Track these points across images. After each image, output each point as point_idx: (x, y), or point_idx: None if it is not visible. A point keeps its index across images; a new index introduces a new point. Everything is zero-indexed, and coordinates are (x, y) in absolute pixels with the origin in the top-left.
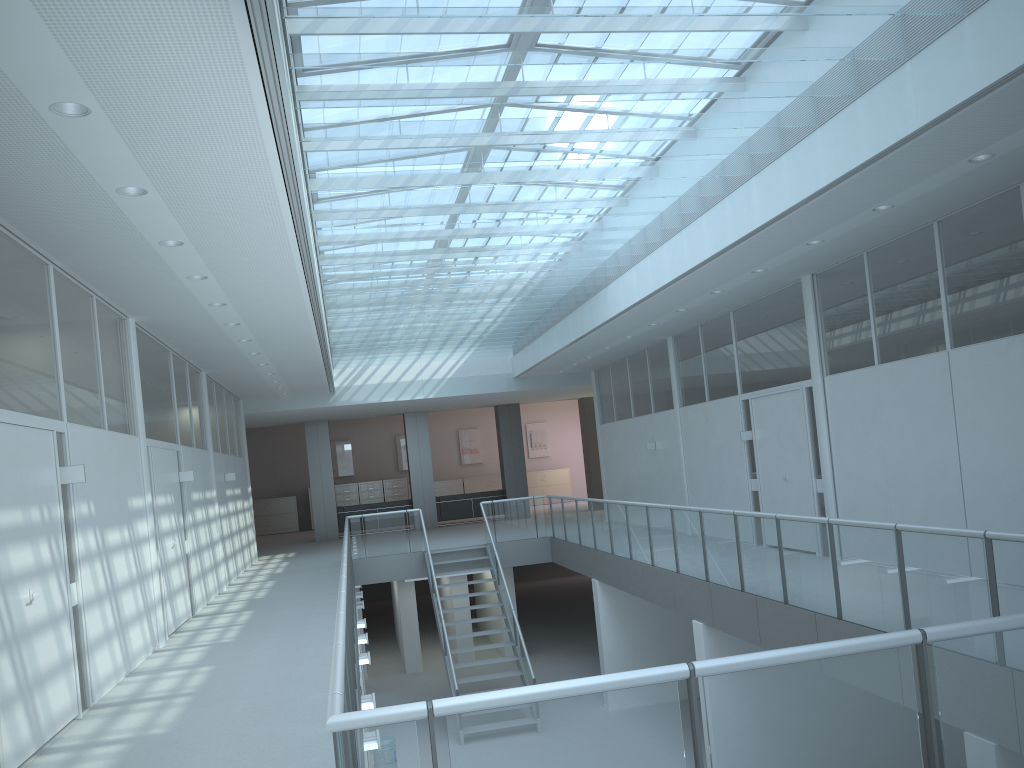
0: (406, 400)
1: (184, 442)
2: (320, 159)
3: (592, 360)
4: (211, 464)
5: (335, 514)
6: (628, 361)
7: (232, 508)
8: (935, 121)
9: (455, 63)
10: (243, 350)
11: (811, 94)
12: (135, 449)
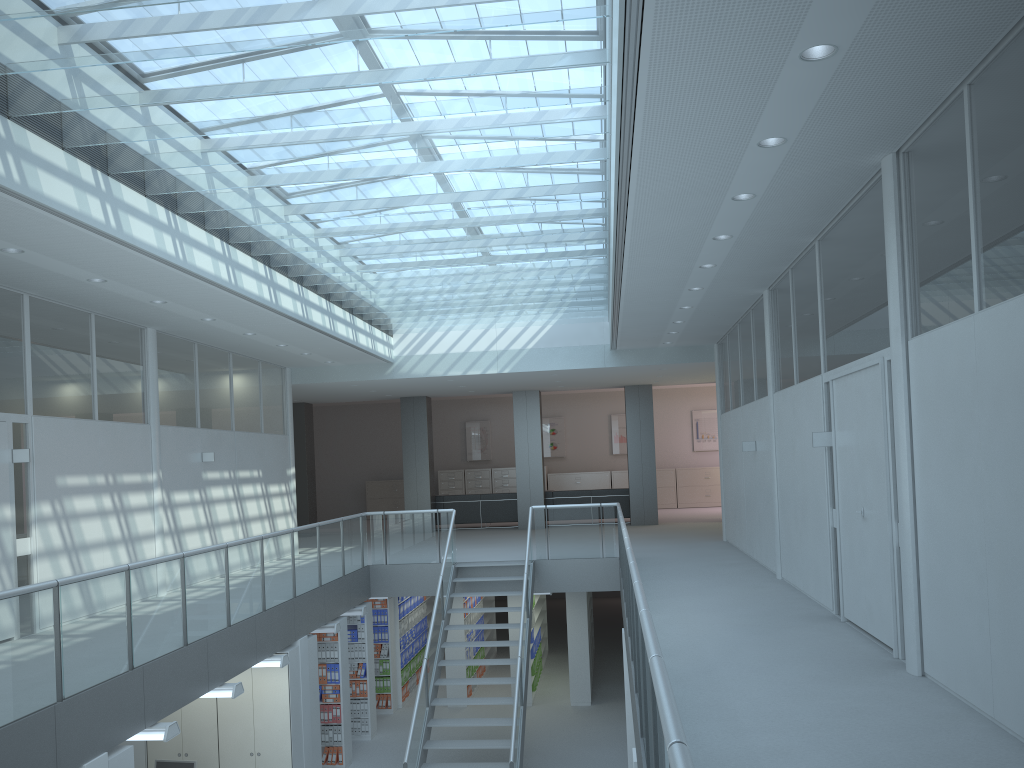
0: (477, 374)
1: (56, 412)
2: None
3: (691, 327)
4: (152, 441)
5: (428, 504)
6: (739, 329)
7: (223, 494)
8: None
9: None
10: (131, 296)
11: None
12: None
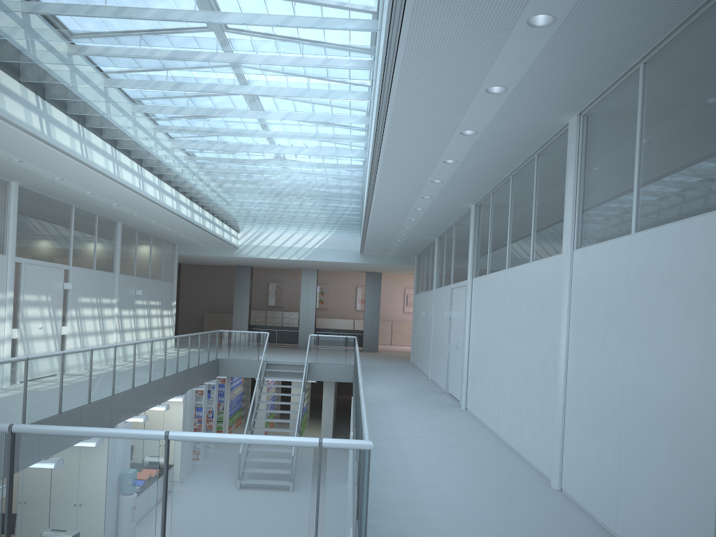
0: (285, 259)
1: (80, 265)
2: (55, 93)
3: (402, 248)
4: (116, 282)
5: (246, 329)
6: (426, 252)
7: (143, 313)
8: (382, 103)
9: (58, 40)
10: (124, 211)
11: (340, 77)
12: (0, 263)
